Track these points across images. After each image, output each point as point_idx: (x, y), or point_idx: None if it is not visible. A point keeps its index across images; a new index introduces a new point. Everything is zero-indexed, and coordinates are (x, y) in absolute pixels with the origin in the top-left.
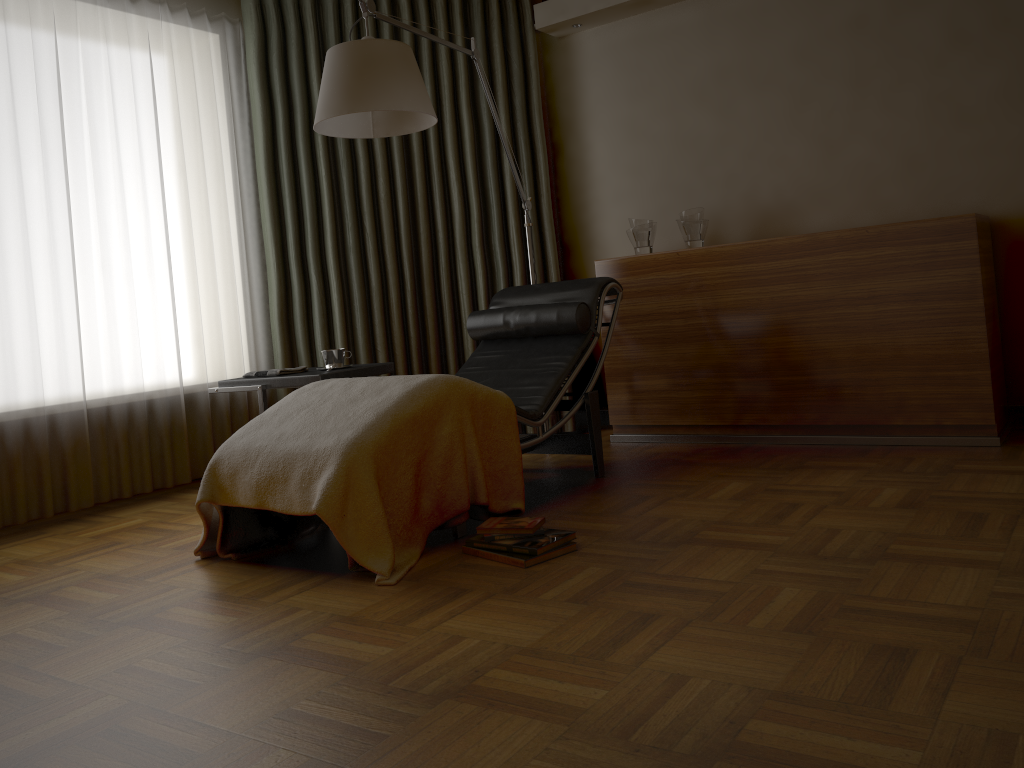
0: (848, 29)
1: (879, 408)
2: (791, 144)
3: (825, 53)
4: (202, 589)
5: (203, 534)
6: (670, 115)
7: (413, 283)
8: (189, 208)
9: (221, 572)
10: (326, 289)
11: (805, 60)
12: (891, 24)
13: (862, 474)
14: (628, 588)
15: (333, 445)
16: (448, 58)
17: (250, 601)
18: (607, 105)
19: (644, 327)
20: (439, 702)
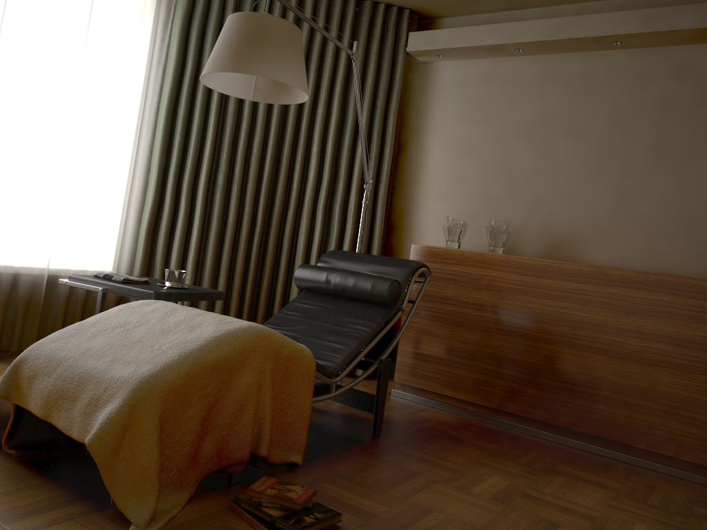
0: (658, 107)
1: (627, 429)
2: (591, 187)
3: (635, 121)
4: None
5: None
6: (497, 142)
7: (262, 226)
8: (93, 124)
9: None
10: (191, 215)
11: (617, 123)
12: (695, 111)
13: (610, 496)
14: None
15: (127, 377)
16: (333, 57)
17: None
18: (449, 123)
19: (440, 308)
20: None
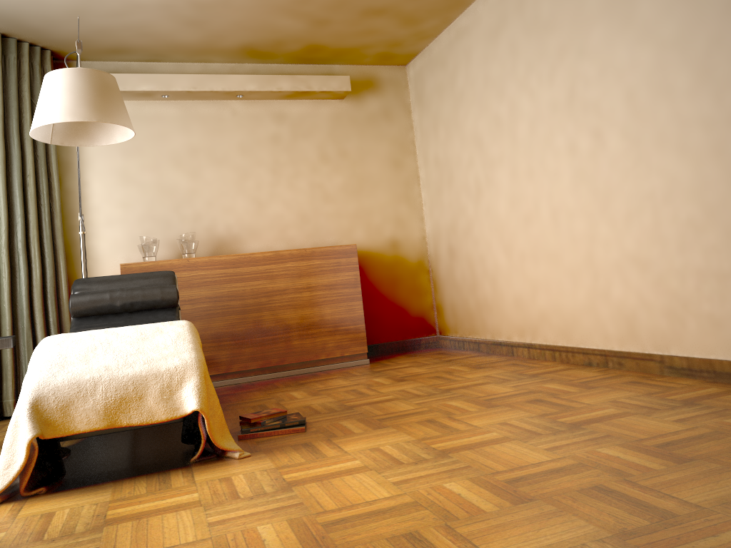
0: (270, 141)
1: (313, 350)
2: (237, 200)
3: (257, 151)
4: (89, 503)
5: (14, 474)
6: (155, 171)
7: None
8: None
9: (63, 498)
10: None
11: (246, 153)
12: (292, 143)
13: (344, 379)
14: (386, 420)
15: (183, 363)
16: None
17: (168, 489)
18: (104, 156)
19: None
20: (448, 456)
